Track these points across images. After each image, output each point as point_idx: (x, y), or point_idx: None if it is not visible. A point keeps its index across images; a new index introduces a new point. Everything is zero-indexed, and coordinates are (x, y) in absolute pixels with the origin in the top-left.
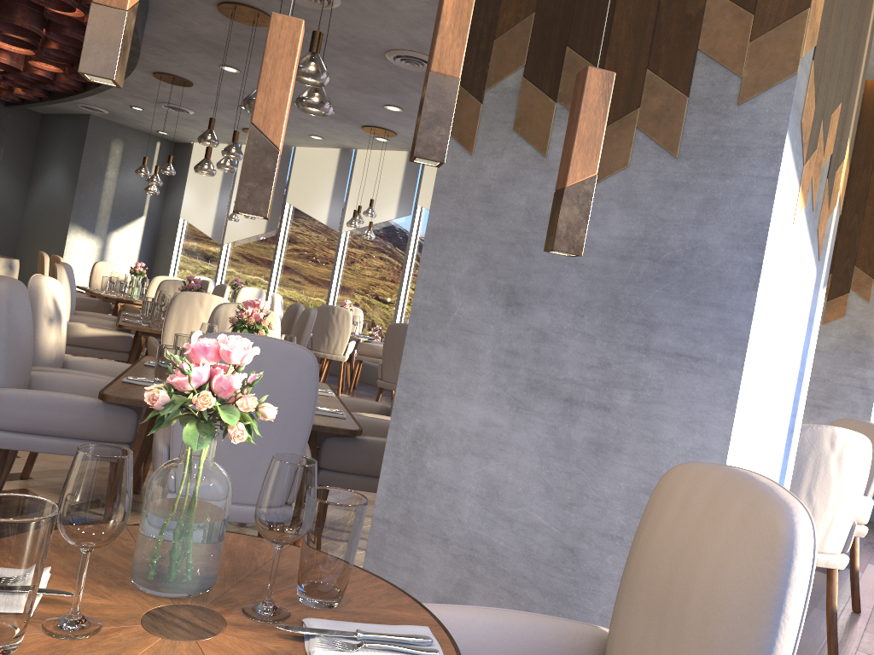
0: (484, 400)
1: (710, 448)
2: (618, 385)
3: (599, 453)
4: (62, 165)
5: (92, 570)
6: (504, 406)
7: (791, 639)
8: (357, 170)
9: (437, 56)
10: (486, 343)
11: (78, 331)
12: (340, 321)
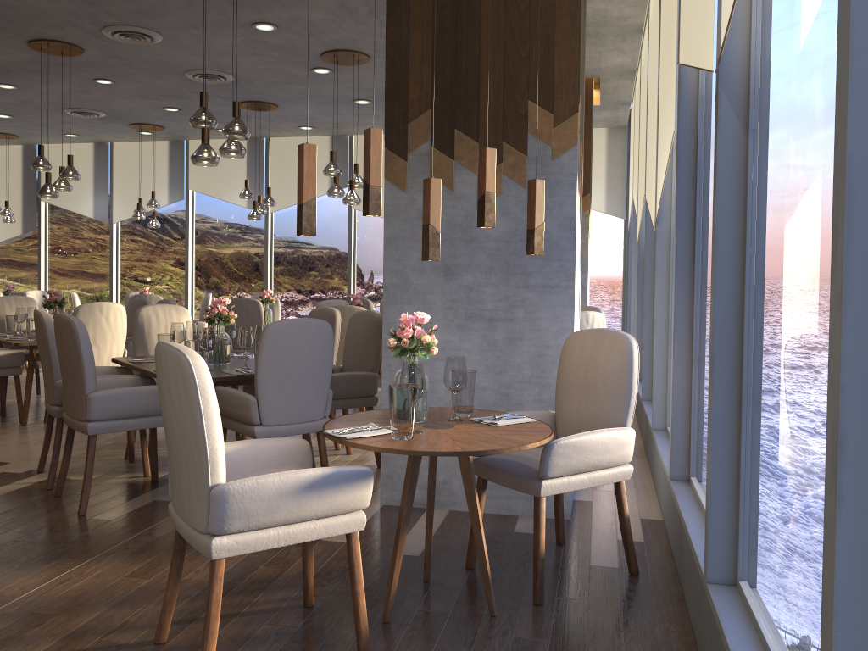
0: (441, 329)
1: (565, 328)
2: (515, 307)
3: (511, 342)
4: None
5: (379, 423)
6: (454, 330)
7: (636, 379)
8: (117, 163)
9: (487, 185)
10: (436, 298)
11: None
12: None
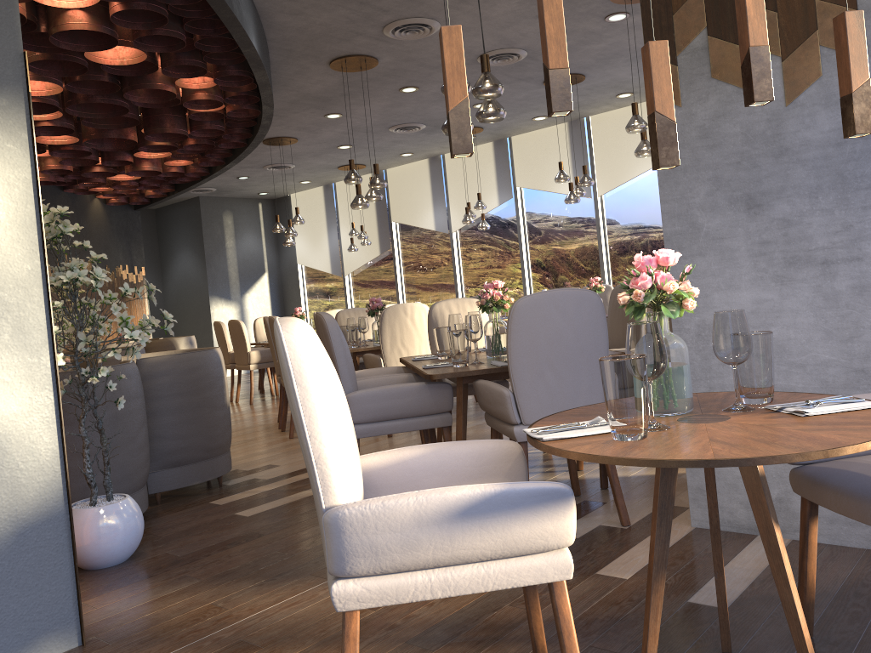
0: (750, 285)
1: None
2: (864, 239)
3: (863, 293)
4: (187, 247)
5: None
6: (770, 284)
7: None
8: (449, 173)
9: (751, 36)
10: (739, 242)
11: None
12: None
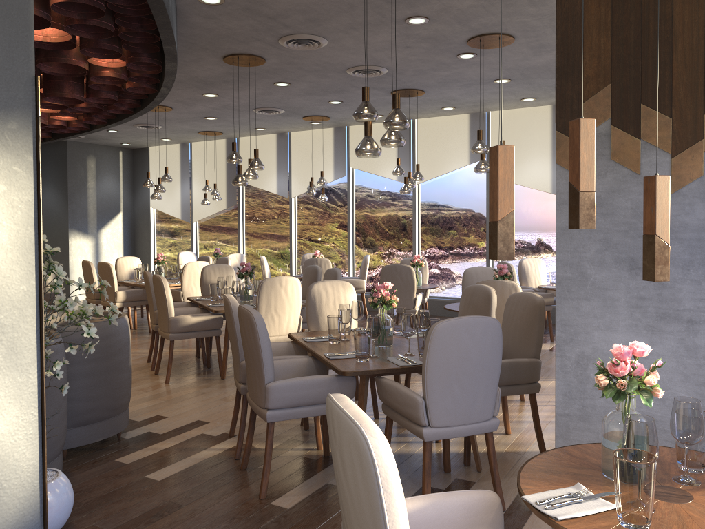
0: (626, 330)
1: None
2: None
3: None
4: (51, 184)
5: (586, 480)
6: (642, 331)
7: None
8: (294, 148)
9: None
10: (620, 294)
11: (186, 321)
12: (323, 269)
